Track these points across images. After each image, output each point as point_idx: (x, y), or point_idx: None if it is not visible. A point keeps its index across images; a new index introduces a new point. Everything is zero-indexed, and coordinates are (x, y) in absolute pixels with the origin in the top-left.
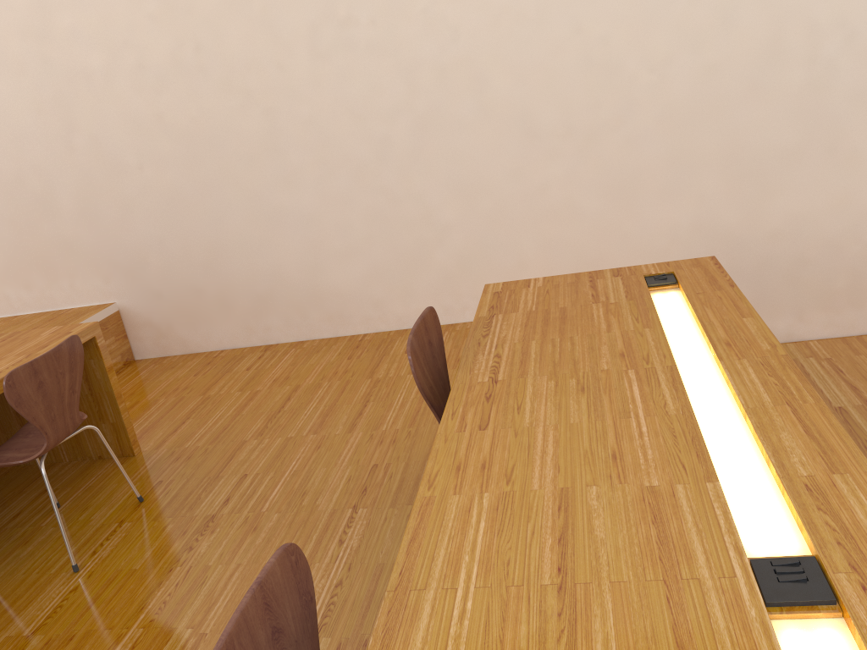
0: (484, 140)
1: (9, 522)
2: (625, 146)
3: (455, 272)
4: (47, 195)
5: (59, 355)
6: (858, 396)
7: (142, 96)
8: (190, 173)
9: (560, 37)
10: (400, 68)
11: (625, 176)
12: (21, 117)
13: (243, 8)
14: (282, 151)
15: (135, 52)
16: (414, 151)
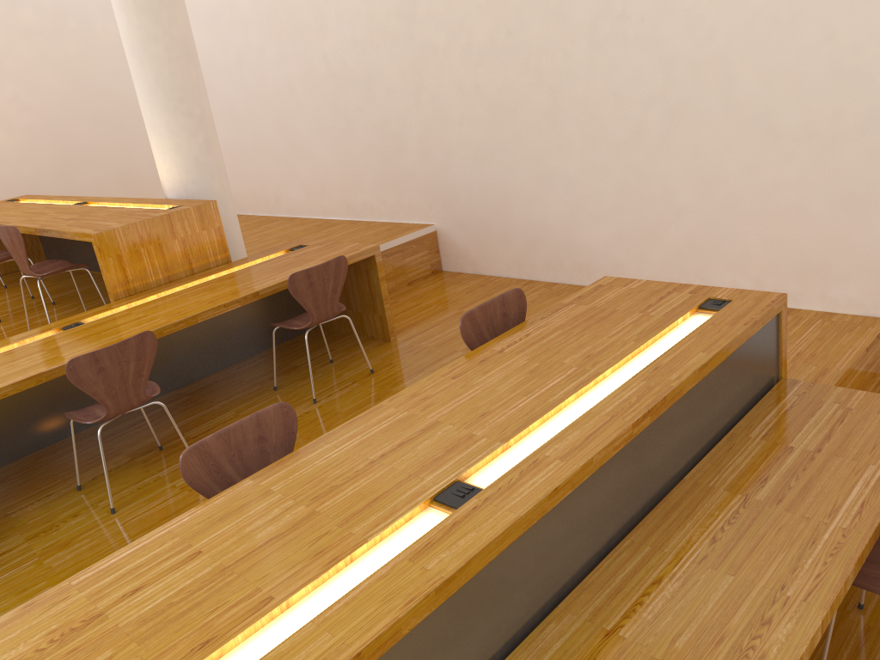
0: (725, 135)
1: (304, 364)
2: (863, 158)
3: (685, 250)
4: (401, 137)
5: (327, 267)
6: (819, 444)
7: (467, 68)
8: (492, 132)
9: (811, 43)
10: (659, 61)
11: (859, 187)
12: (391, 76)
13: (543, 2)
14: (559, 124)
15: (466, 33)
16: (663, 137)
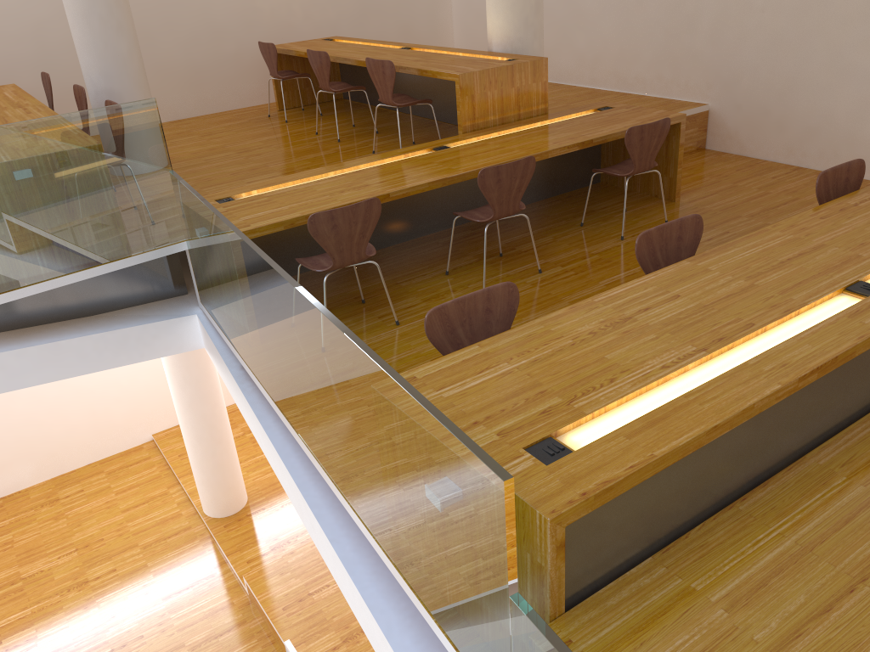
0: None
1: (599, 209)
2: None
3: None
4: (694, 17)
5: (656, 126)
6: None
7: None
8: (795, 21)
9: None
10: None
11: None
12: None
13: None
14: None
15: None
16: None
